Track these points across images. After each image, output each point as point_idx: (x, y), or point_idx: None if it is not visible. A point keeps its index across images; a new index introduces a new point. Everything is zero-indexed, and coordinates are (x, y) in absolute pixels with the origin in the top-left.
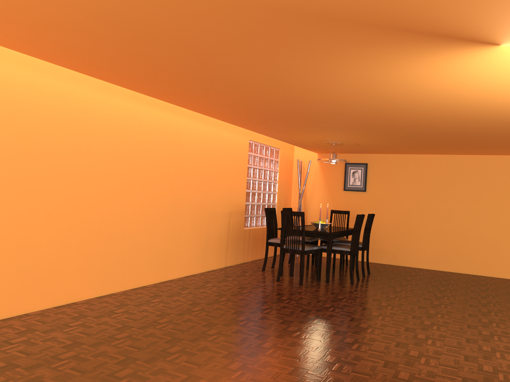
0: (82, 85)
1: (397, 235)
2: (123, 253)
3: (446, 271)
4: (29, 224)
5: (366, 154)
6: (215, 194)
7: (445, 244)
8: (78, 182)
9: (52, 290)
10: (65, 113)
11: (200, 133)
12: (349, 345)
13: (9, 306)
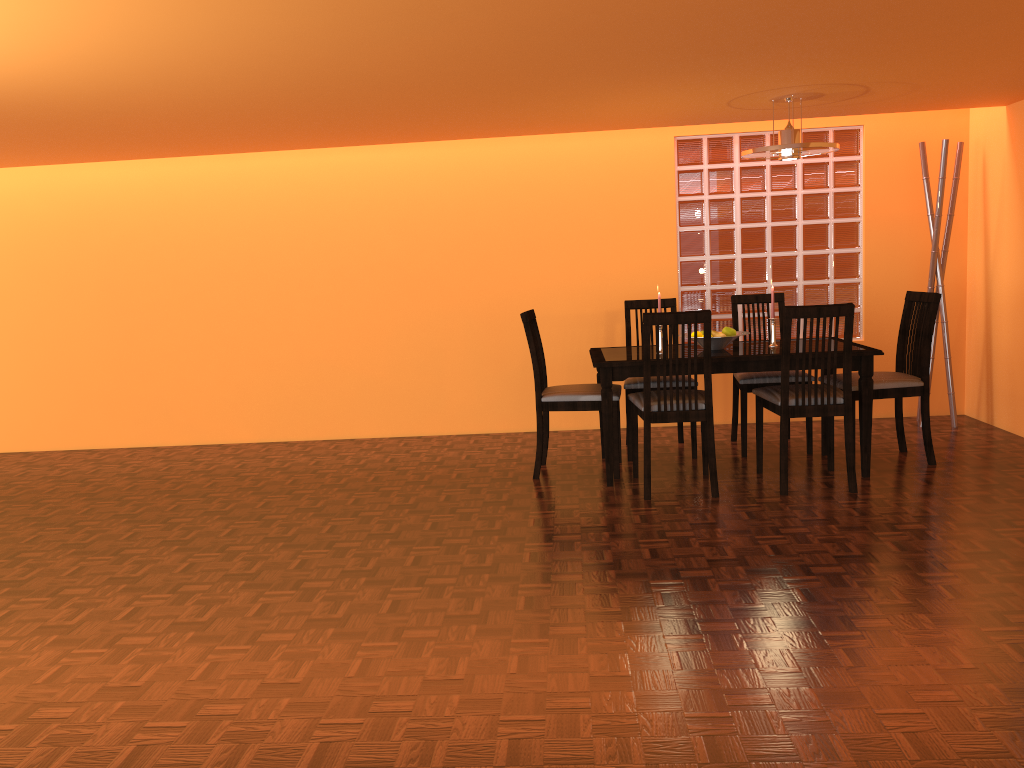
0: (190, 160)
1: None
2: (304, 386)
3: None
4: (146, 345)
5: None
6: (543, 279)
7: None
8: (206, 289)
9: (191, 424)
10: (172, 204)
11: (470, 165)
12: (102, 555)
13: (138, 434)
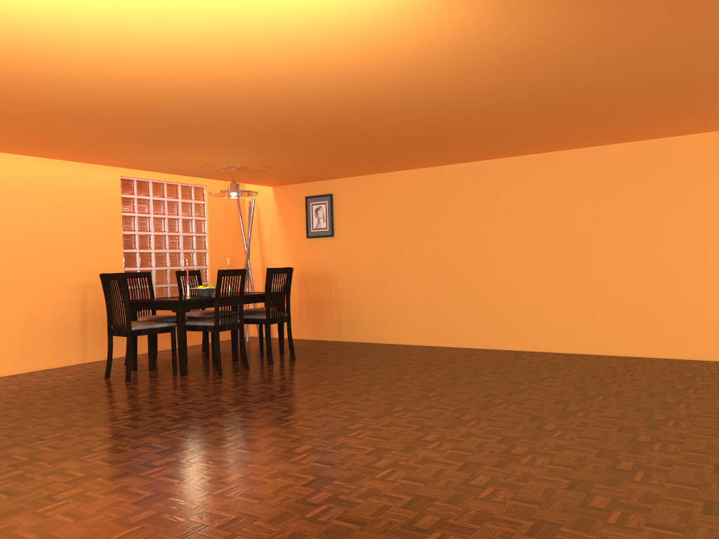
0: None
1: (378, 298)
2: None
3: (442, 347)
4: None
5: (330, 181)
6: (41, 259)
7: (438, 305)
8: None
9: None
10: None
11: None
12: None
13: None
